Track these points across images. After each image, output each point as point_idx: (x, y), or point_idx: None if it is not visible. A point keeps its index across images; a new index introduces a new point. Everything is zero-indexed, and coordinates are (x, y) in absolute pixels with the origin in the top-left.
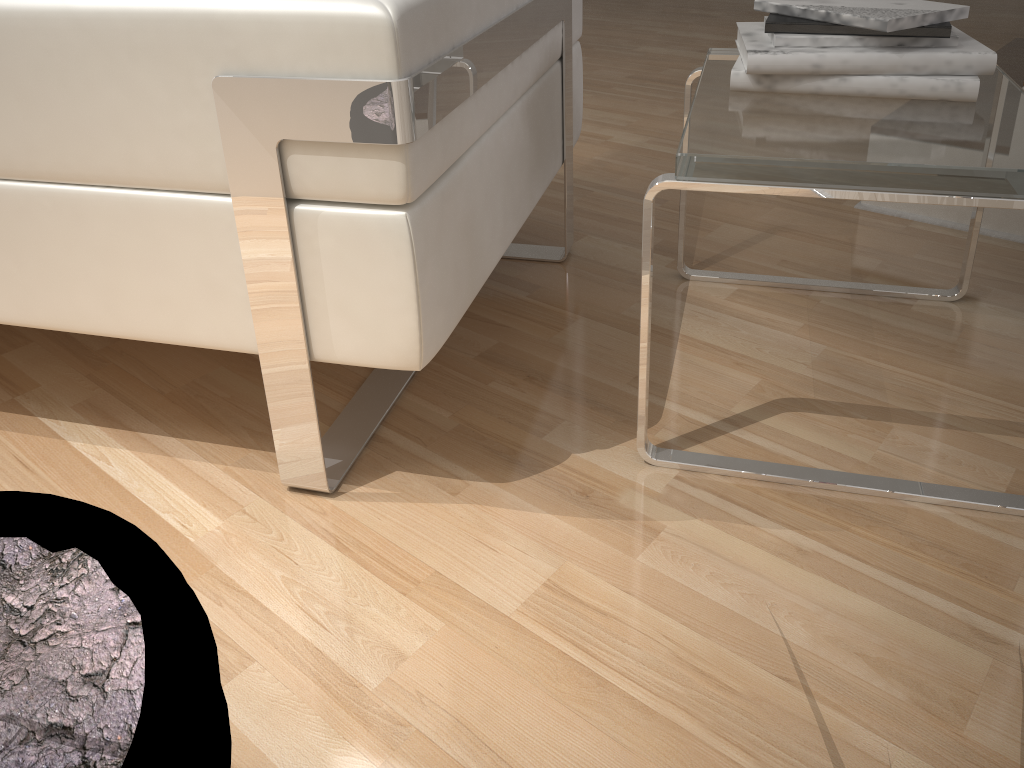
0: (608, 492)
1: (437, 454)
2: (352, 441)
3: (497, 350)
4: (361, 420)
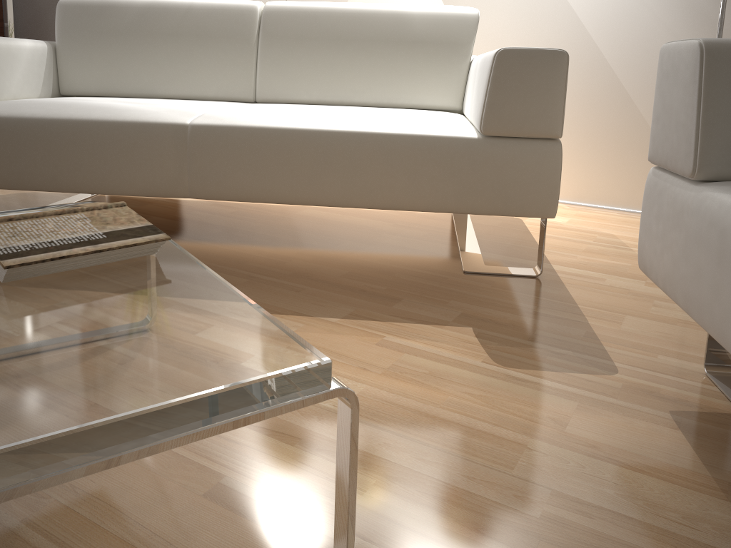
0: (2, 191)
1: (52, 195)
2: (81, 195)
3: (6, 209)
4: (76, 197)
